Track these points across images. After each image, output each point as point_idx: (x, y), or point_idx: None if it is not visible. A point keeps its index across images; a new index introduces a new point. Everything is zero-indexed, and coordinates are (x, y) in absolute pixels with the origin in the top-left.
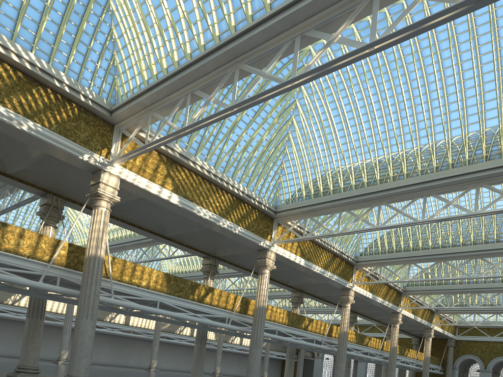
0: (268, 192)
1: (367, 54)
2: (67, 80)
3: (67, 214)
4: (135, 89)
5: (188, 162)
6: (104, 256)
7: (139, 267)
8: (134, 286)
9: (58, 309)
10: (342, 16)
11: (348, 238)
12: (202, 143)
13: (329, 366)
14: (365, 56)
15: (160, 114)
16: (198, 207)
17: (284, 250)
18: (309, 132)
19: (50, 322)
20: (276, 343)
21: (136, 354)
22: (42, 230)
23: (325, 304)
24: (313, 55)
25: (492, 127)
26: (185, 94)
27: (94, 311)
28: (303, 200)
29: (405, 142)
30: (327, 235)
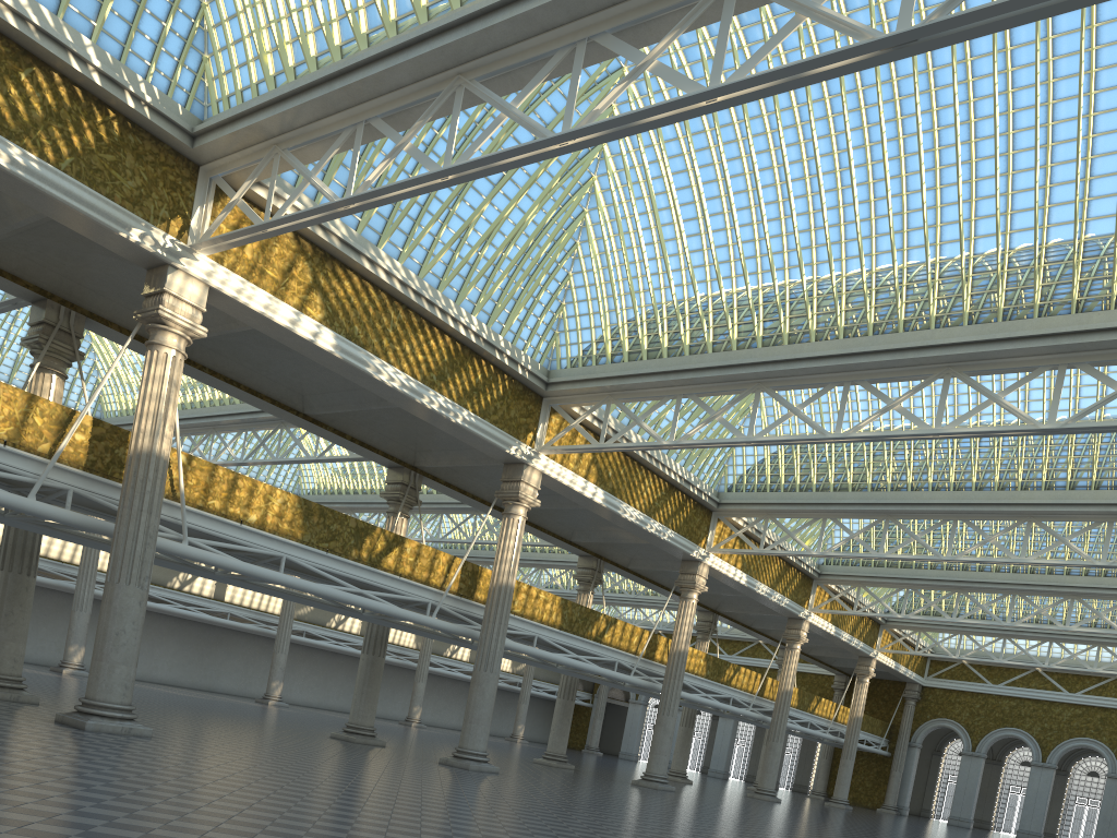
0: (535, 339)
1: (704, 110)
2: (96, 56)
3: (87, 336)
4: (247, 91)
5: (360, 260)
6: (169, 454)
7: (245, 482)
8: (232, 521)
9: (64, 553)
10: (669, 16)
11: (703, 451)
12: (393, 218)
13: None
14: (700, 113)
15: (300, 155)
16: (378, 362)
17: (561, 468)
18: (627, 216)
19: (46, 581)
20: (537, 664)
21: (237, 665)
22: (35, 382)
23: (651, 588)
24: (641, 49)
25: (987, 254)
26: (354, 124)
27: (144, 570)
28: (606, 364)
29: (820, 263)
30: (648, 445)
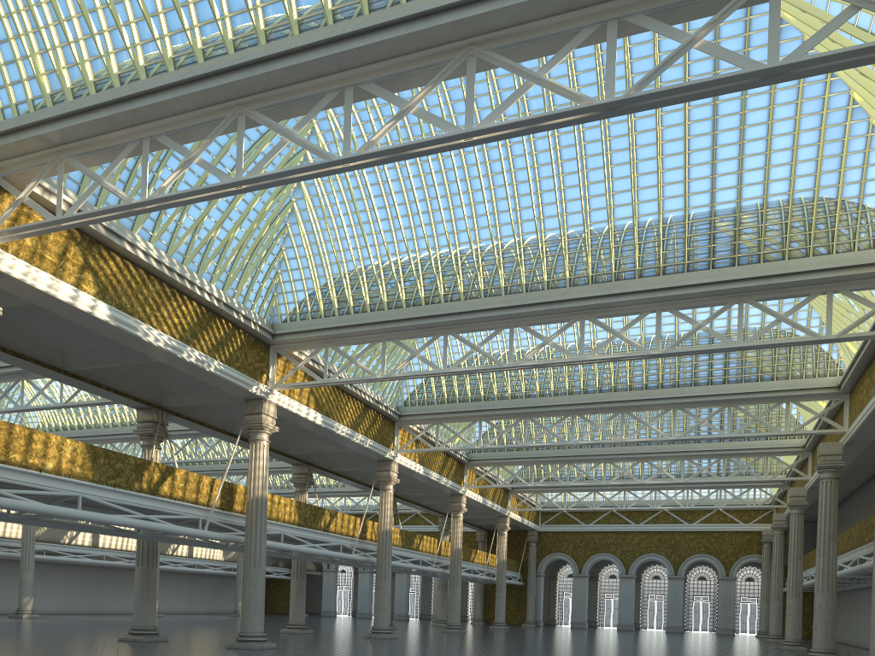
0: (260, 300)
1: (462, 145)
2: None
3: None
4: (23, 105)
5: (122, 243)
6: None
7: (40, 436)
8: (33, 471)
9: None
10: (418, 72)
11: None
12: None
13: (348, 584)
14: (458, 147)
15: (81, 161)
16: (145, 327)
17: (290, 400)
18: (328, 205)
19: None
20: (277, 555)
21: None
22: None
23: (347, 483)
24: None
25: (599, 235)
26: (139, 139)
27: None
28: (320, 317)
29: (482, 241)
30: (365, 379)
